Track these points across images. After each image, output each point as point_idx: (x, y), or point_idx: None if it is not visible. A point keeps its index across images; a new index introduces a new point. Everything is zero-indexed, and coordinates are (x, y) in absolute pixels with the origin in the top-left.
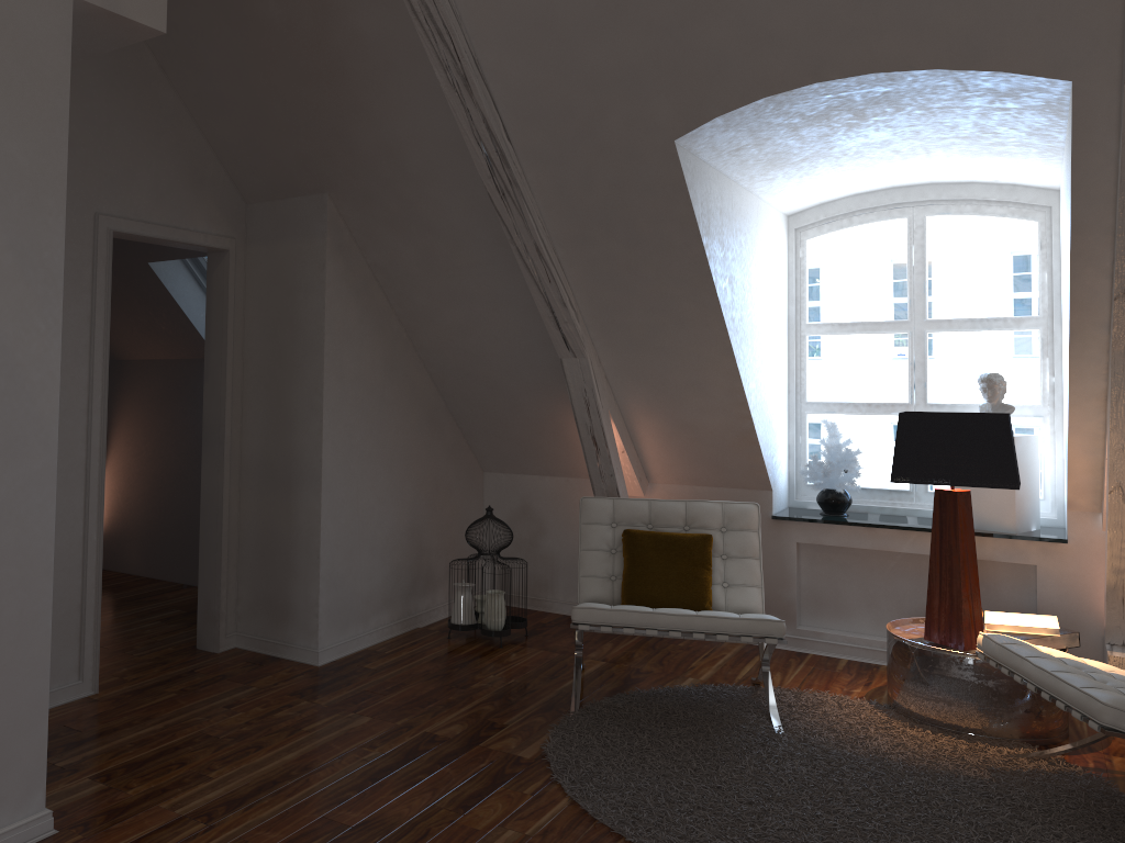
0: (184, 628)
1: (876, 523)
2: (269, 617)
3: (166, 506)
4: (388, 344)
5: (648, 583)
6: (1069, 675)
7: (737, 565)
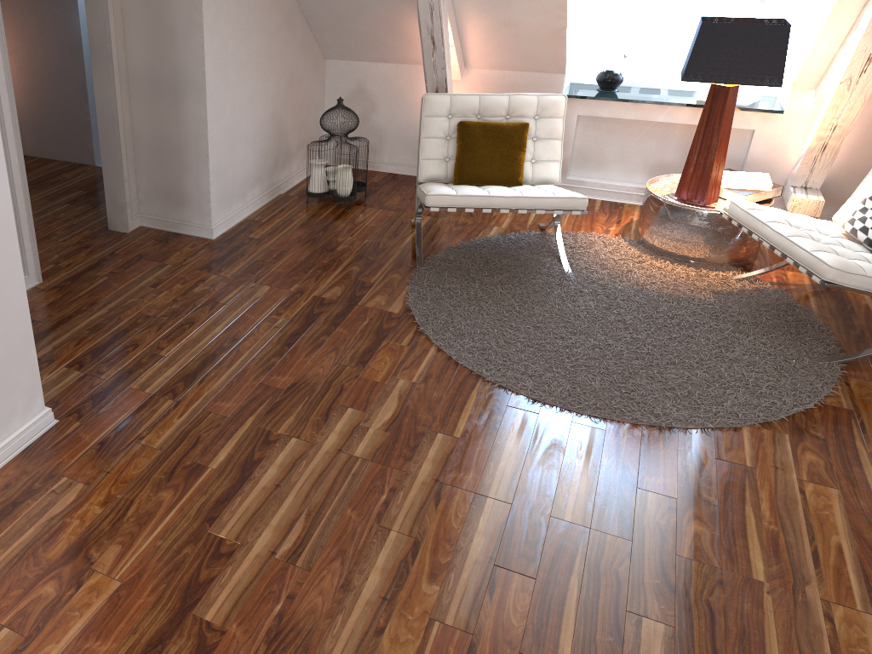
0: (91, 209)
1: (642, 99)
2: (167, 203)
3: (49, 99)
4: None
5: (477, 165)
6: (801, 240)
7: (544, 146)
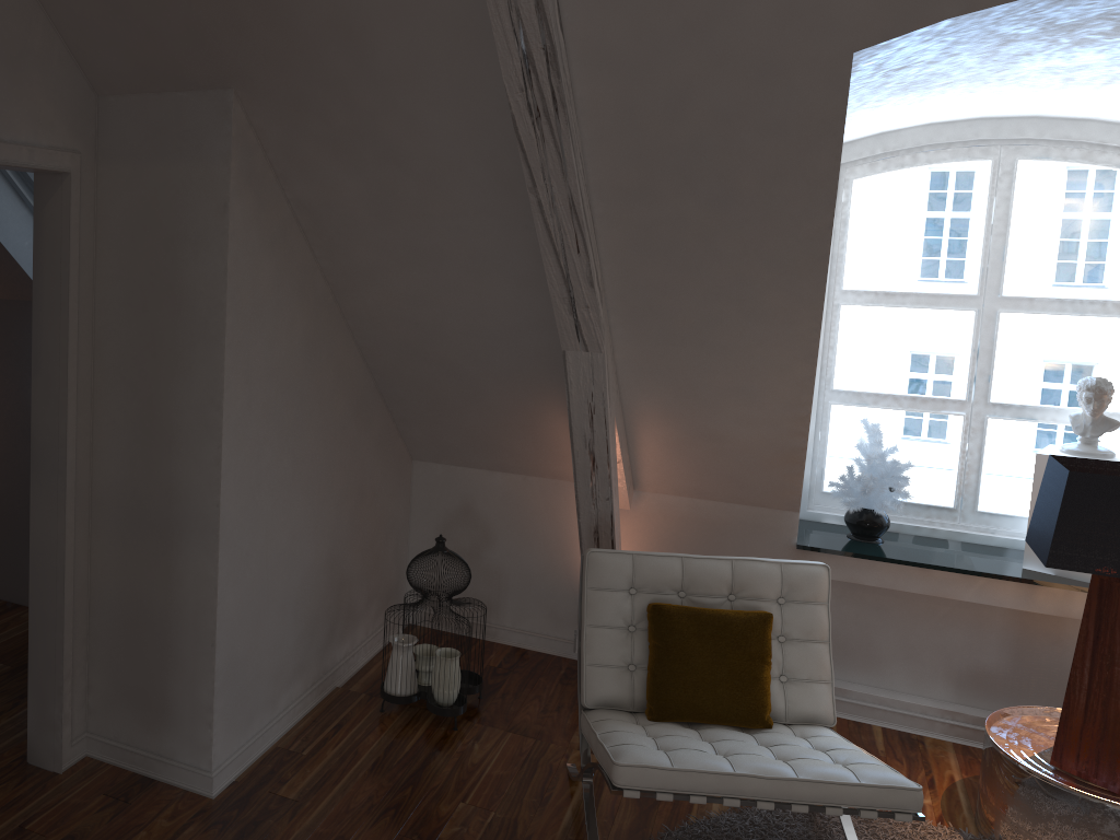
0: (7, 710)
1: (932, 562)
2: (137, 718)
3: None
4: (310, 314)
5: (689, 685)
6: None
7: (801, 653)
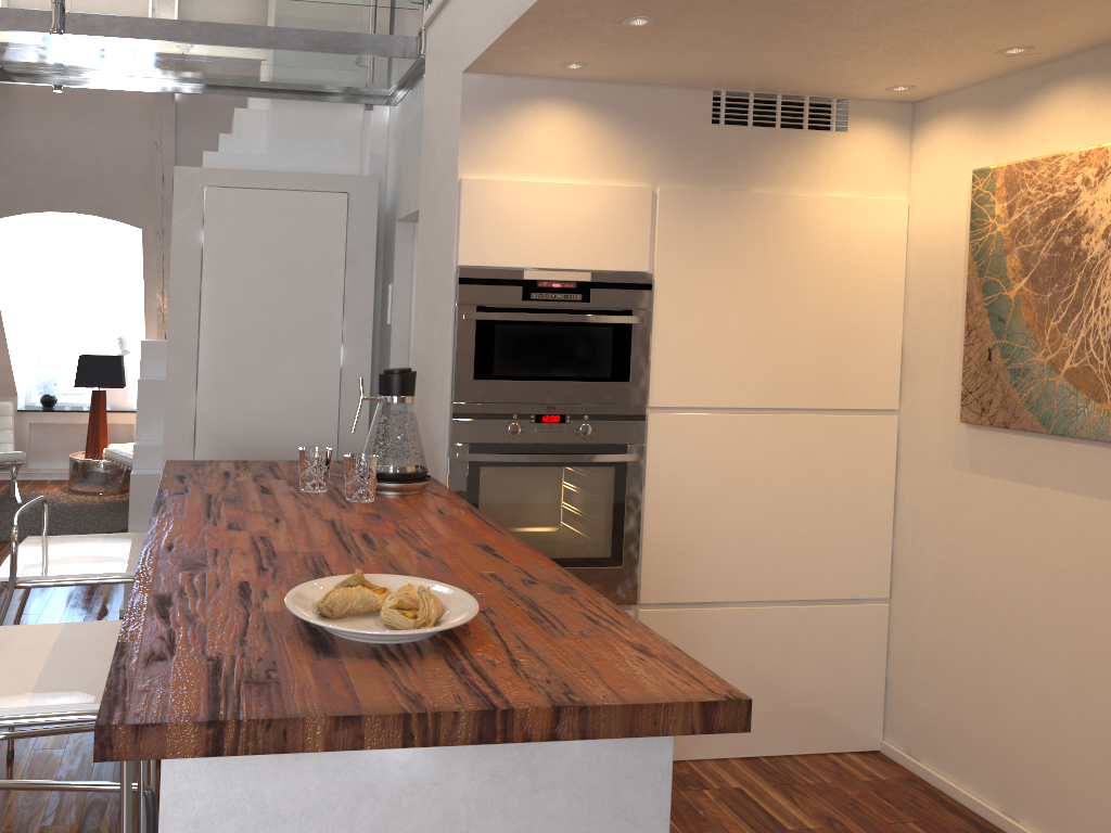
0: None
1: (68, 410)
2: None
3: None
4: None
5: None
6: (130, 455)
7: (2, 433)
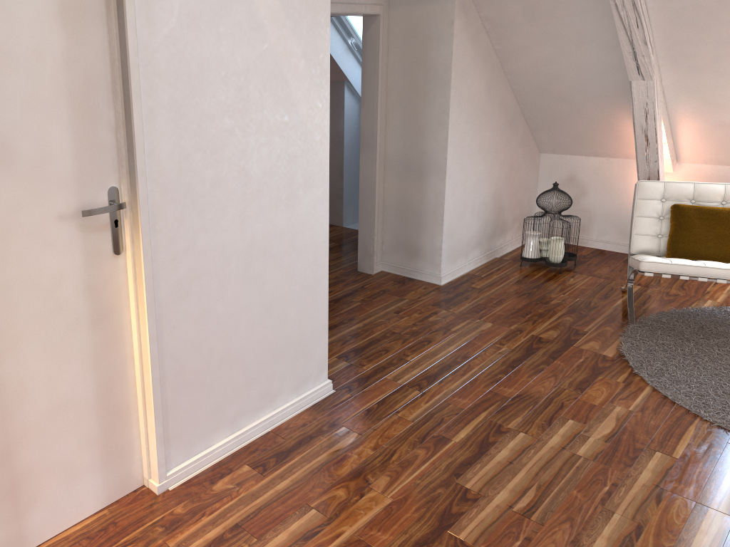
0: (342, 256)
1: None
2: (405, 254)
3: None
4: (488, 73)
5: (691, 241)
6: None
7: None
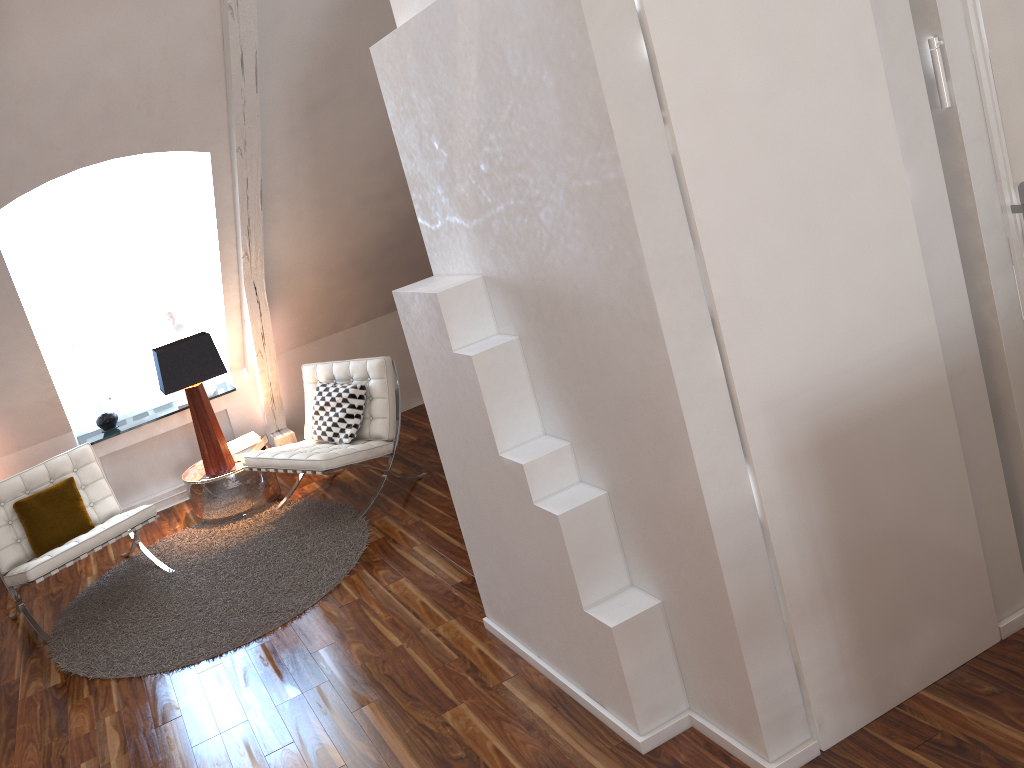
0: None
1: (141, 422)
2: None
3: None
4: None
5: (49, 529)
6: (297, 455)
7: (94, 488)
